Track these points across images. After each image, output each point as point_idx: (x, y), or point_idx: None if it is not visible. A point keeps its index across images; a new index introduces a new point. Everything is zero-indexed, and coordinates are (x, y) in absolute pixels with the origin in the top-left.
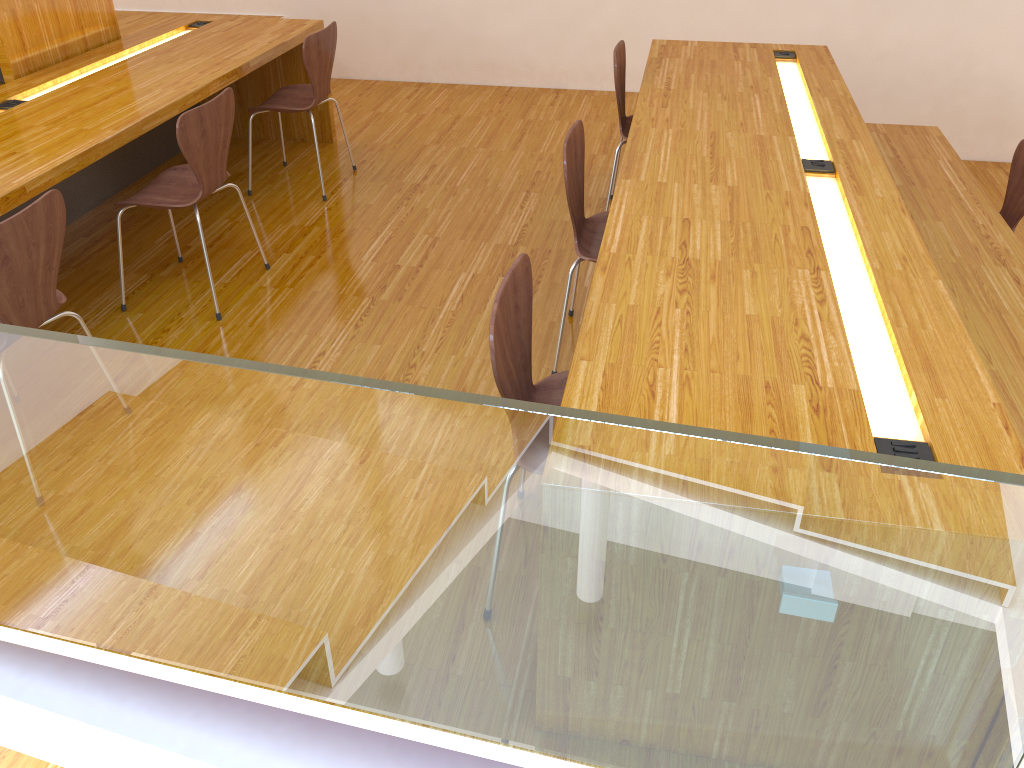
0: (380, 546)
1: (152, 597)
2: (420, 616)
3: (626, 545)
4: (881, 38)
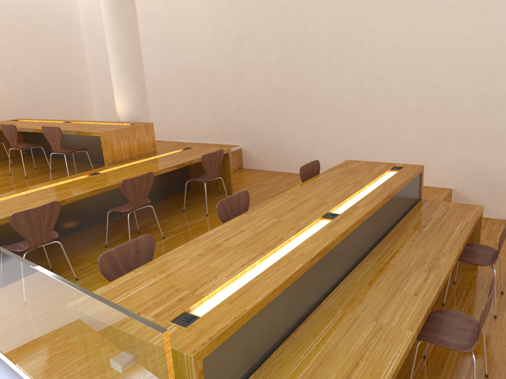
0: (36, 320)
1: (4, 332)
2: (47, 350)
3: (75, 329)
4: (501, 162)
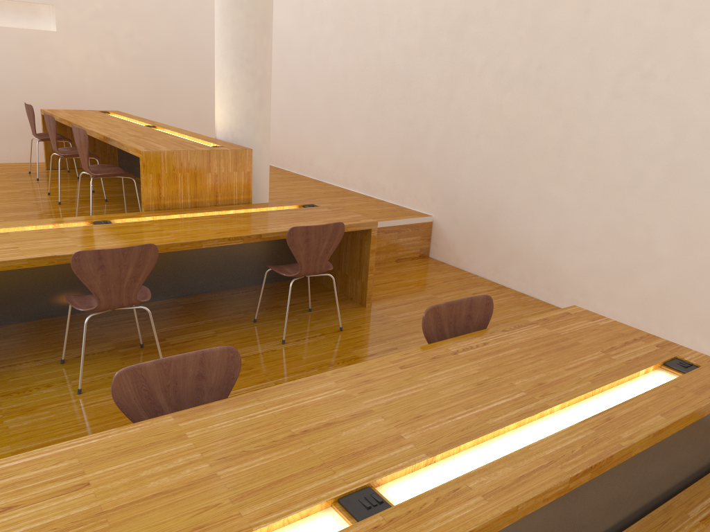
0: None
1: None
2: None
3: None
4: None
